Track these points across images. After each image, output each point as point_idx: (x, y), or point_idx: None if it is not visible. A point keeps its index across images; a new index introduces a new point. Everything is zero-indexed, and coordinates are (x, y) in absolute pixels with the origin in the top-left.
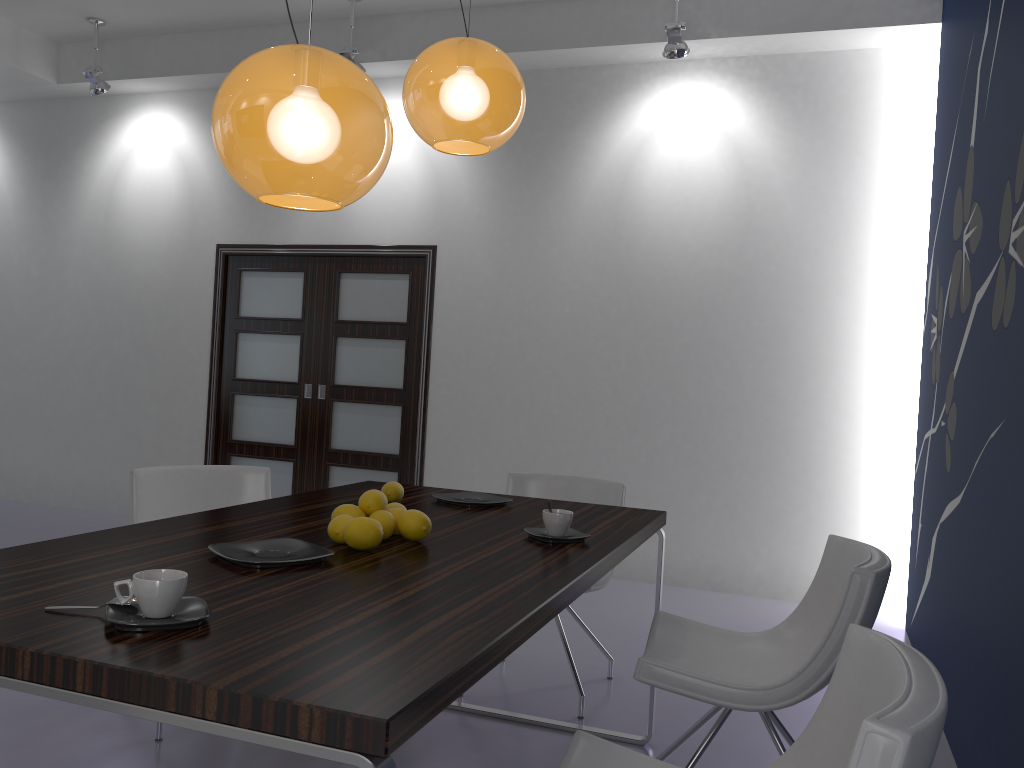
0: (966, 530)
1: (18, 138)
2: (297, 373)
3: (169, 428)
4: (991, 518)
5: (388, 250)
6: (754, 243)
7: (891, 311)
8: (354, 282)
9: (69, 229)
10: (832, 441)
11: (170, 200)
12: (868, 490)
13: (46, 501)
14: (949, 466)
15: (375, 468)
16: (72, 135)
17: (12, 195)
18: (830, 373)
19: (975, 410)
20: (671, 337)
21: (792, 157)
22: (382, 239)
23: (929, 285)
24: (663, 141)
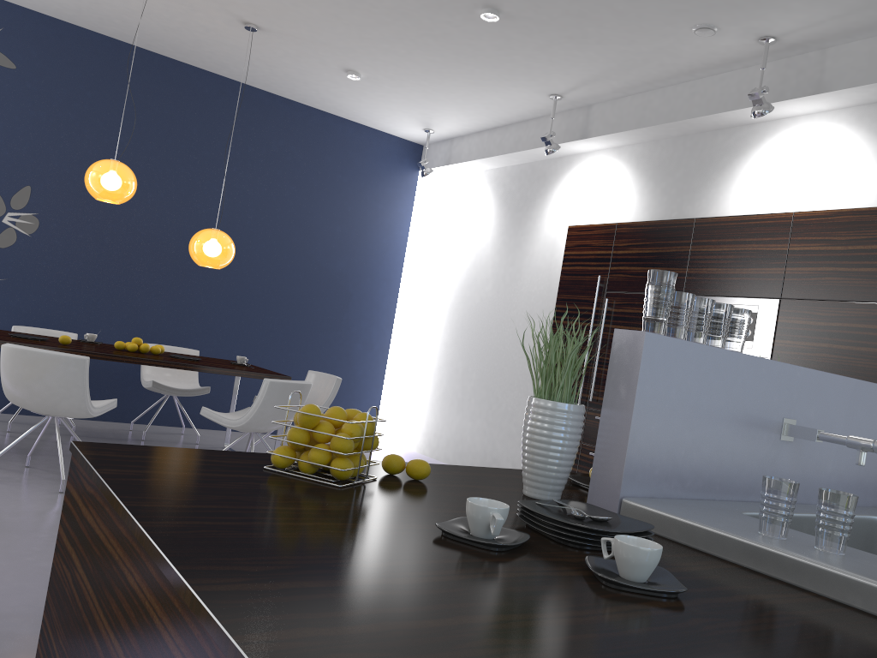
0: None
1: None
2: None
3: None
4: None
5: None
6: None
7: None
8: None
9: None
10: None
11: None
12: None
13: None
14: None
15: None
16: None
17: None
18: None
19: None
20: None
21: None
22: None
23: None
24: None
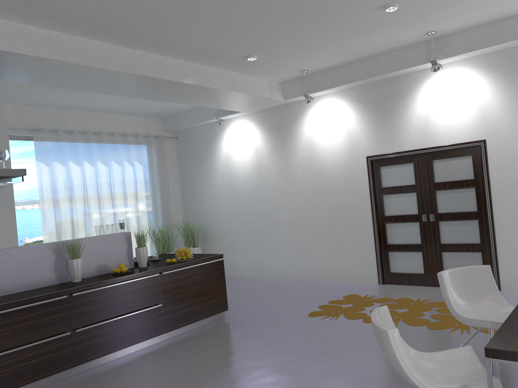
0: None
1: (265, 125)
2: (416, 210)
3: (355, 242)
4: None
5: (458, 146)
6: None
7: None
8: (440, 163)
9: (294, 160)
10: None
11: (340, 140)
12: None
13: (302, 278)
14: None
15: (467, 251)
16: (289, 120)
17: (266, 150)
18: None
19: None
20: None
21: None
22: (453, 141)
23: None
24: None
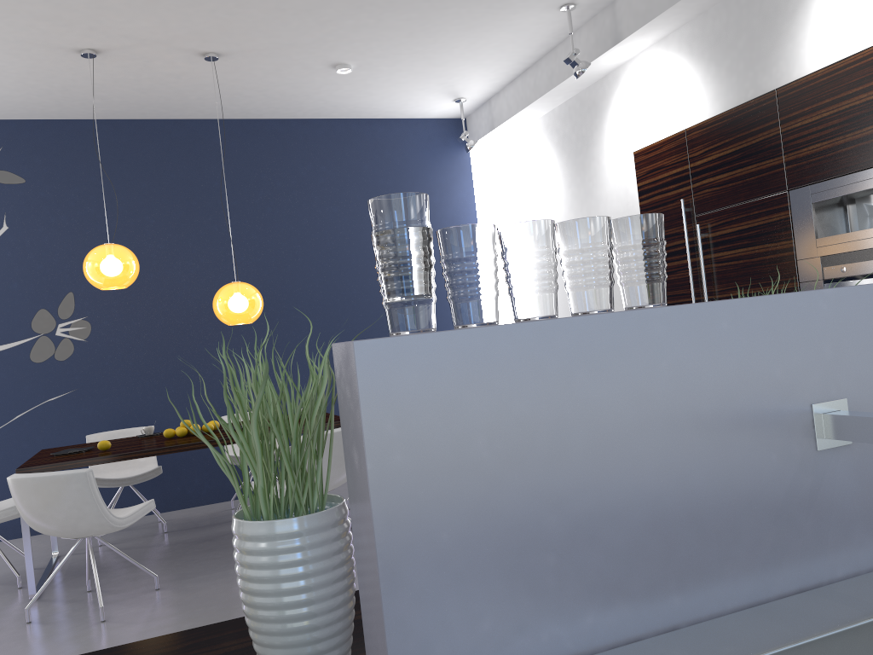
0: (7, 446)
1: None
2: None
3: None
4: (63, 426)
5: None
6: None
7: None
8: None
9: None
10: None
11: None
12: None
13: None
14: None
15: None
16: None
17: None
18: None
19: (7, 396)
20: None
21: None
22: None
23: None
24: None
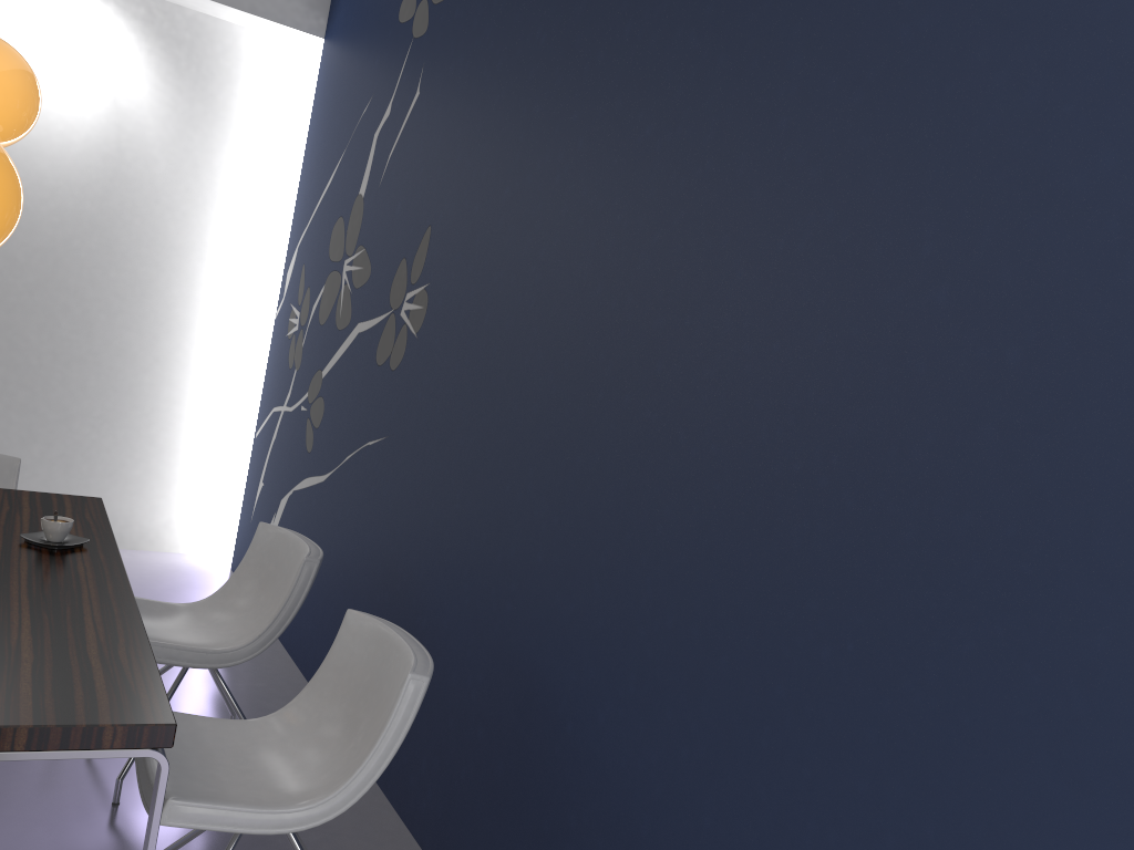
0: (332, 505)
1: None
2: None
3: None
4: (364, 504)
5: None
6: (121, 191)
7: (246, 285)
8: None
9: None
10: (179, 399)
11: None
12: (207, 446)
13: None
14: (311, 447)
15: None
16: None
17: None
18: (184, 334)
19: (350, 416)
20: (14, 273)
21: (170, 113)
22: None
23: (289, 275)
24: (25, 50)
